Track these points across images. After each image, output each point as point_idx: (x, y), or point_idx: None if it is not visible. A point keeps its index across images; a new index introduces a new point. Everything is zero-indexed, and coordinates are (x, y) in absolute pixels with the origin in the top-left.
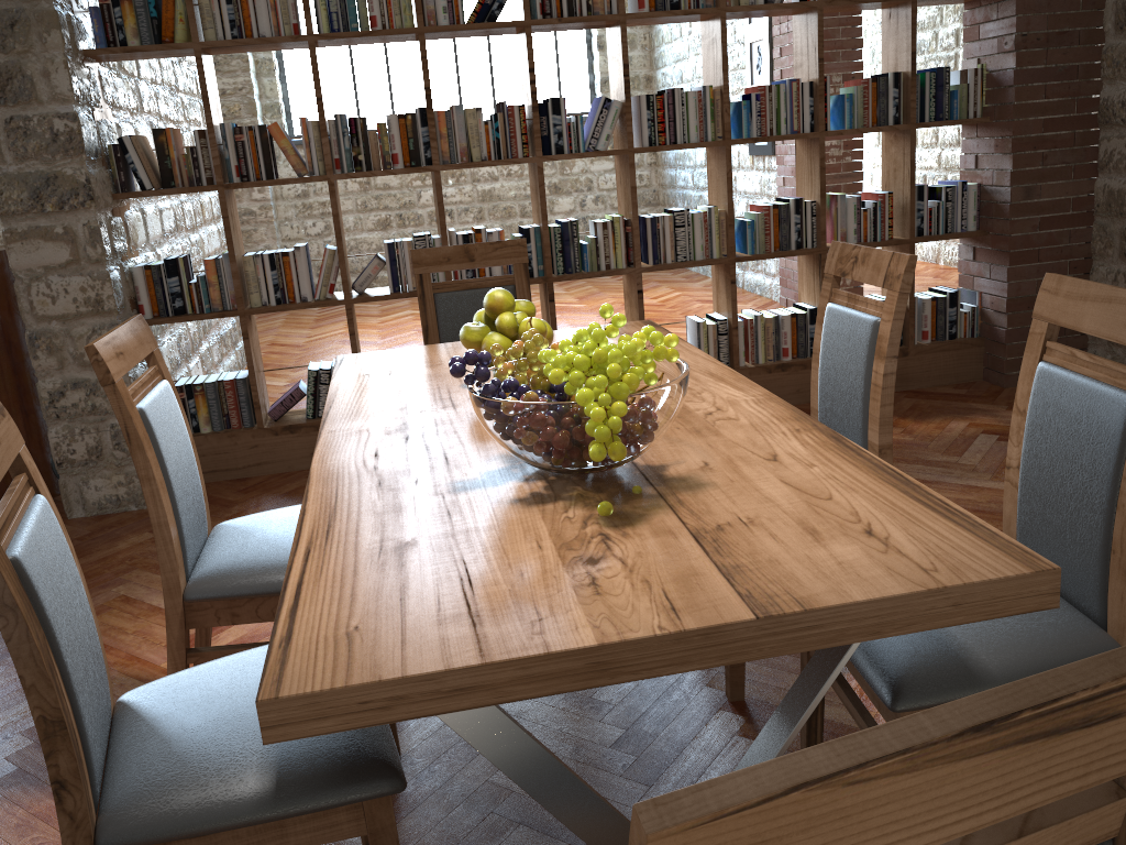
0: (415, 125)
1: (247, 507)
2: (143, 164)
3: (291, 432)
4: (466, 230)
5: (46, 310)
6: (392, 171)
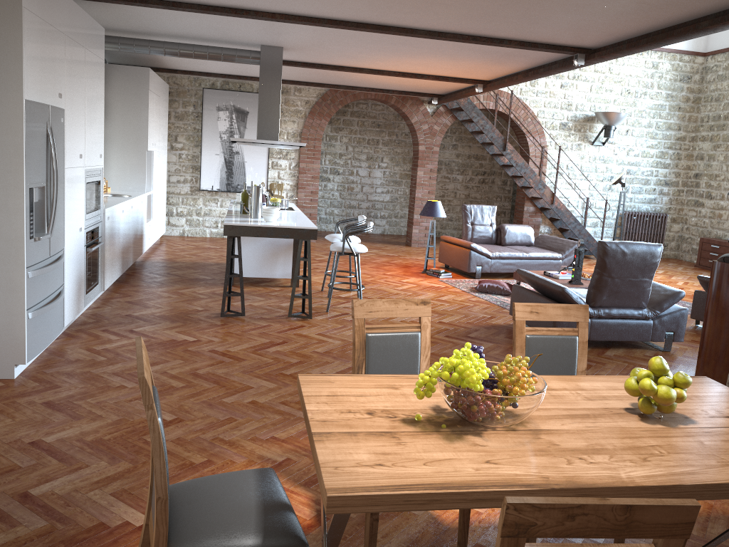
0: None
1: None
2: None
3: None
4: None
5: None
6: None
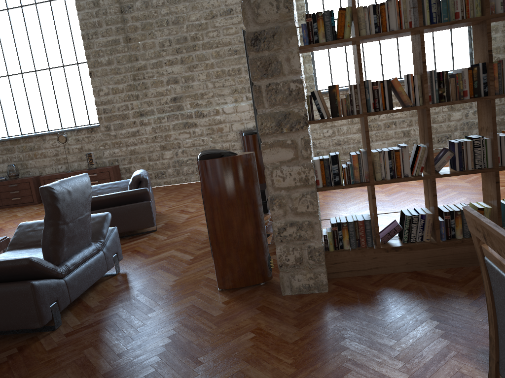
0: (478, 73)
1: (385, 297)
2: (323, 105)
3: (396, 251)
4: (403, 131)
5: (279, 184)
6: (464, 100)
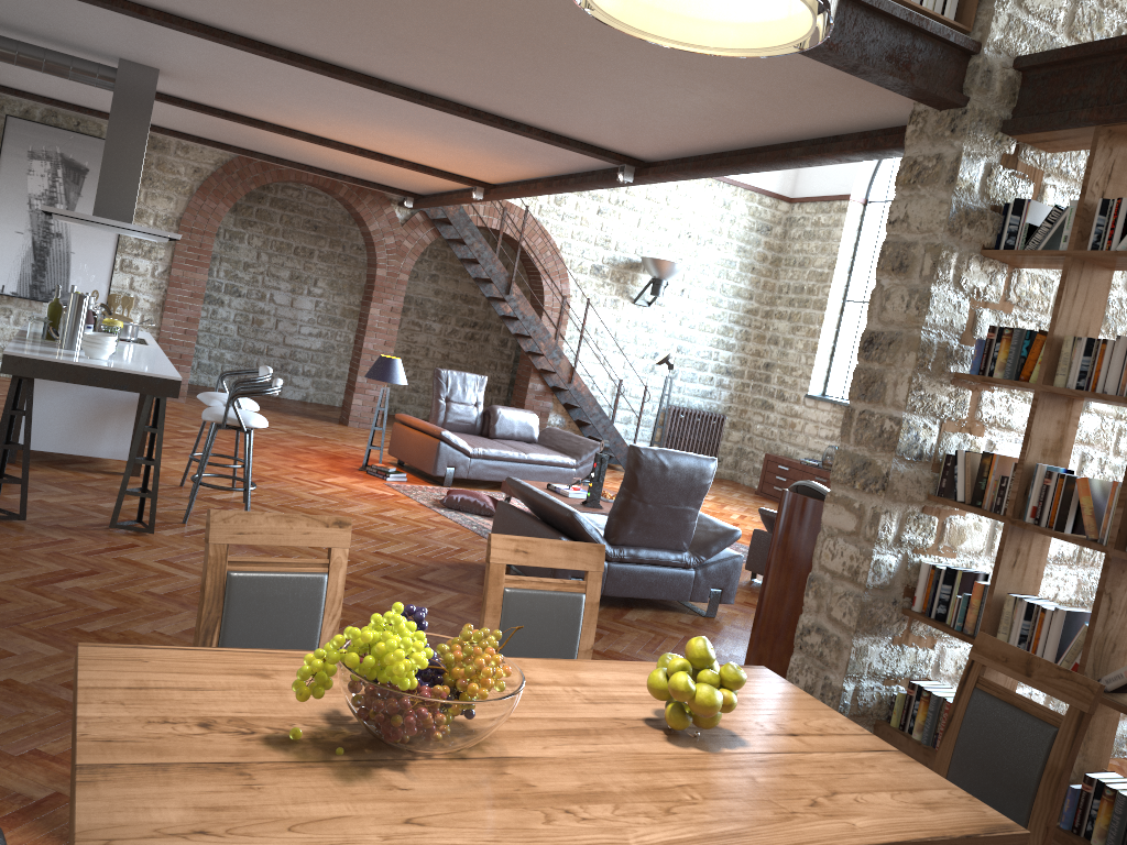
0: None
1: None
2: (965, 478)
3: None
4: None
5: (825, 562)
6: None
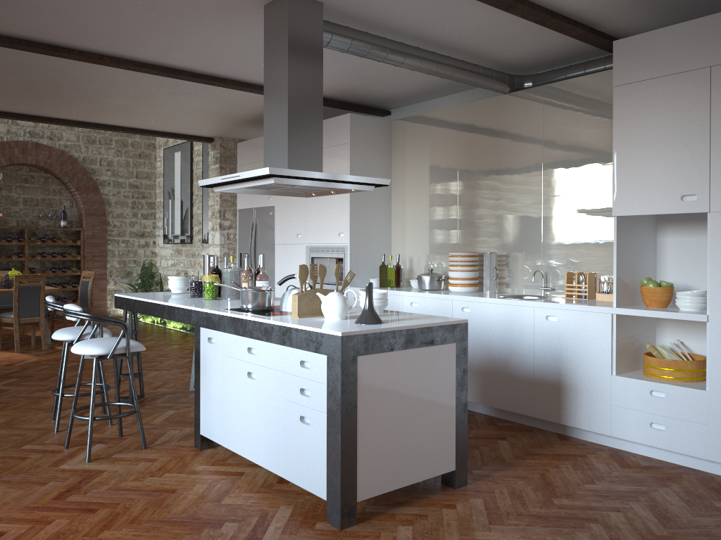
0: None
1: None
2: None
3: None
4: None
5: None
6: None
